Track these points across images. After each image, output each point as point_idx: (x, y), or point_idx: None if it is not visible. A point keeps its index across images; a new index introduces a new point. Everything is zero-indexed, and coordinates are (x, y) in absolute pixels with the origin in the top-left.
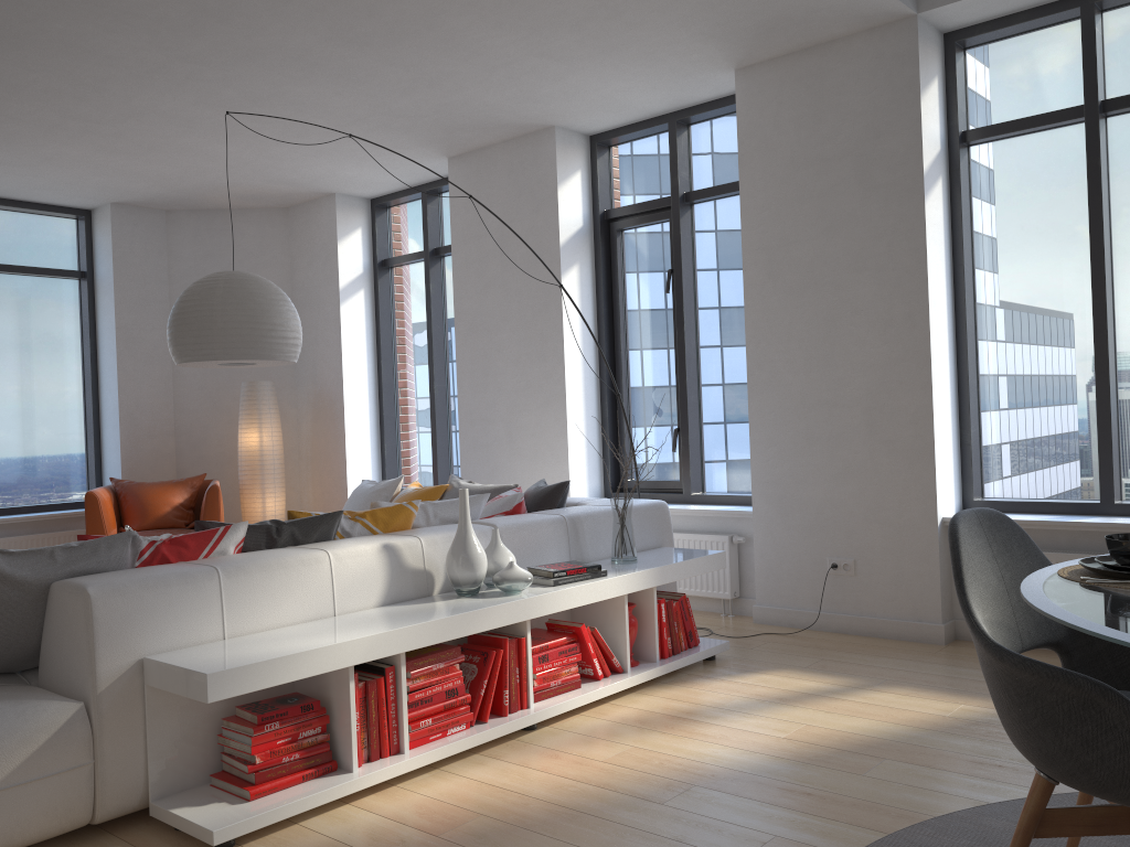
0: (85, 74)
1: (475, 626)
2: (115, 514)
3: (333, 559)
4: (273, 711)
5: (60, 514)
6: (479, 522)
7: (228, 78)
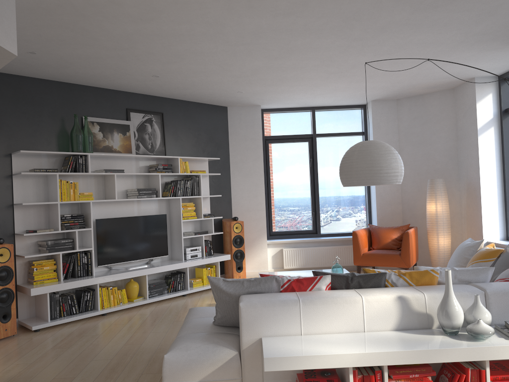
0: (322, 56)
1: (436, 358)
2: (368, 240)
3: (365, 302)
4: (311, 378)
5: (351, 238)
6: (478, 286)
7: (380, 42)
